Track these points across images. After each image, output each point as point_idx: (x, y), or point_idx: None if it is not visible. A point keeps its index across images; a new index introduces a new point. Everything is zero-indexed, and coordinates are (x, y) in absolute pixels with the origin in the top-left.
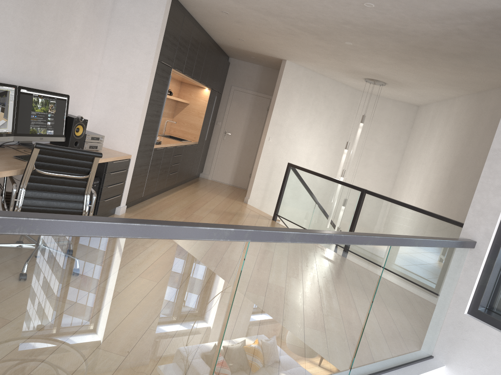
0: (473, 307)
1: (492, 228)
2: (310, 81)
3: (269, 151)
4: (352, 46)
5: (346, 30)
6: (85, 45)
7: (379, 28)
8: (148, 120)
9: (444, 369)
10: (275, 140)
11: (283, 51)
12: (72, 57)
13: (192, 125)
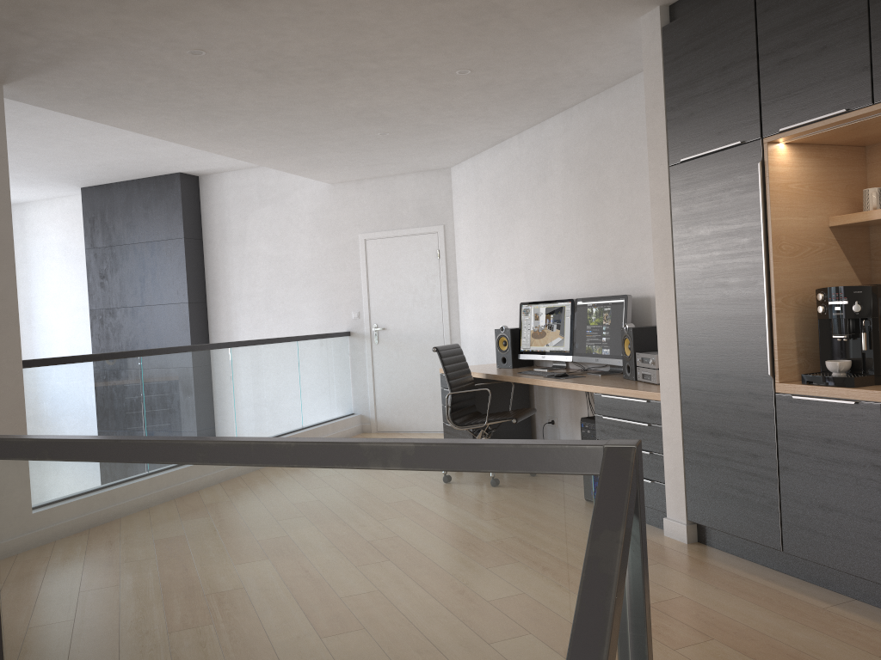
0: None
1: None
2: None
3: None
4: None
5: None
6: None
7: (159, 1)
8: (698, 309)
9: None
10: None
11: None
12: None
13: None
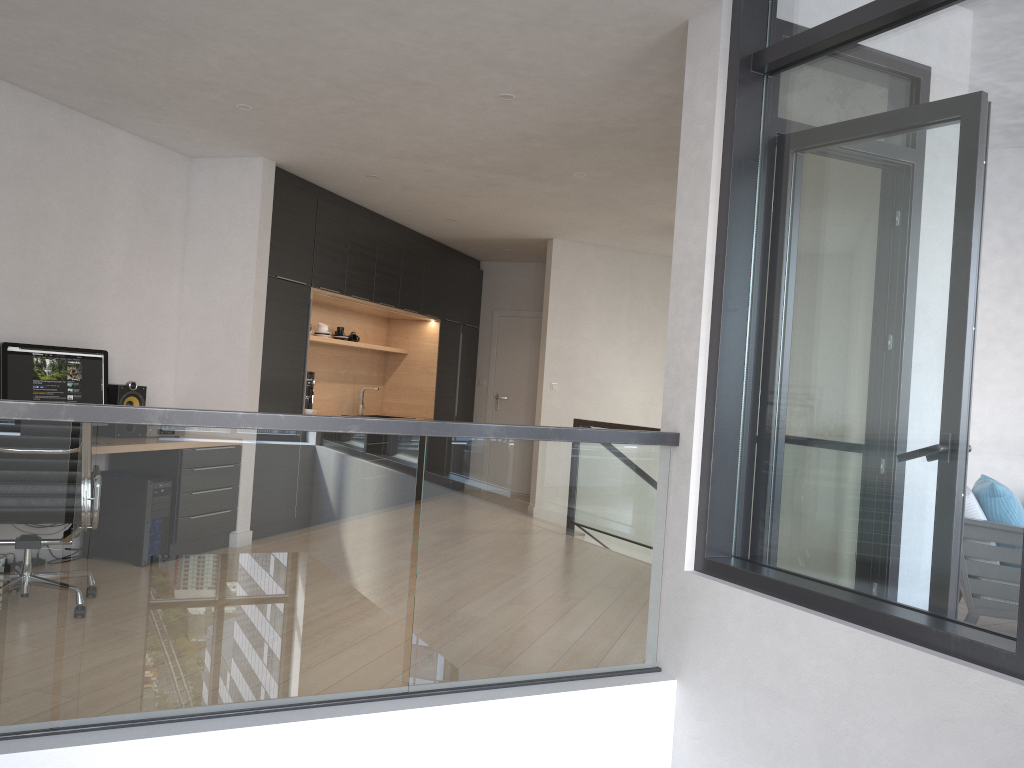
0: (699, 556)
1: (693, 402)
2: (613, 267)
3: (558, 409)
4: (590, 178)
5: (543, 151)
6: (139, 273)
7: (576, 132)
8: (273, 378)
9: (676, 688)
10: (564, 388)
11: (527, 222)
12: (115, 293)
13: (418, 390)
